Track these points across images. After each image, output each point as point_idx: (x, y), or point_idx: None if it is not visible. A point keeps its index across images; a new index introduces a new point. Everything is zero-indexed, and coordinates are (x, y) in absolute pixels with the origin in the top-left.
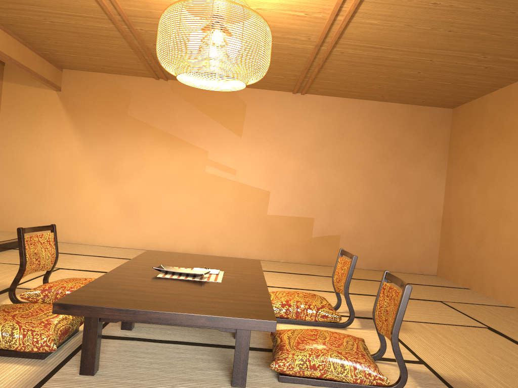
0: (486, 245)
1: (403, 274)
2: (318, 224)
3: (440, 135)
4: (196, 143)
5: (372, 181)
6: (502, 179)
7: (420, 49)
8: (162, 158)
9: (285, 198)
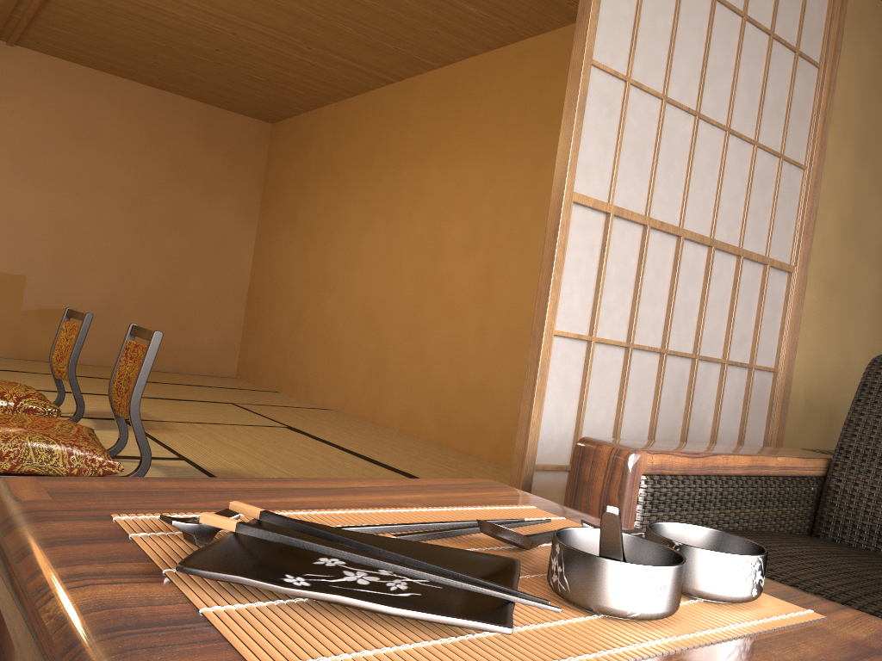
0: (304, 328)
1: (184, 375)
2: (35, 287)
3: (252, 162)
4: None
5: (139, 221)
6: (328, 233)
7: (217, 11)
8: None
9: None
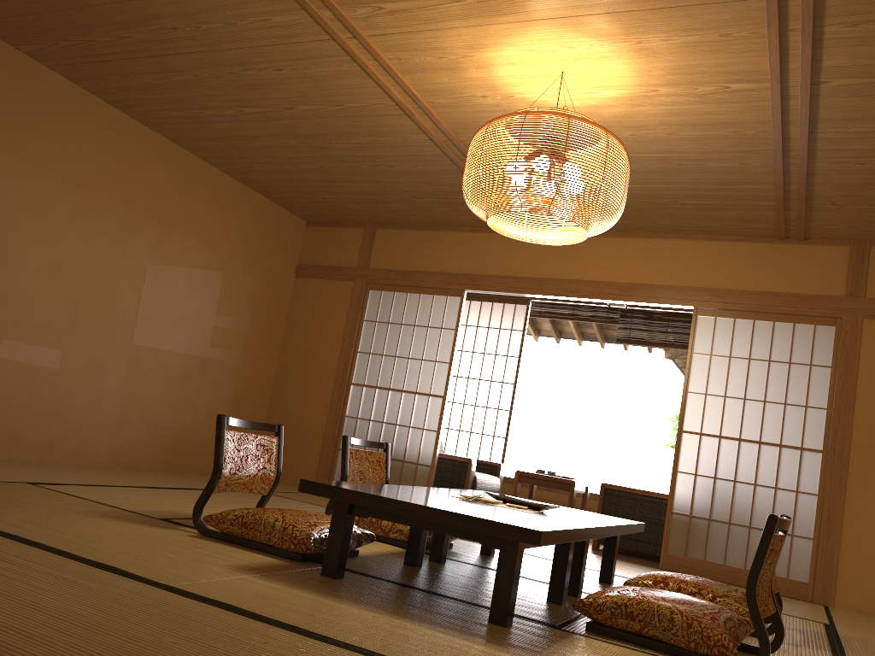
0: None
1: None
2: None
3: None
4: None
5: None
6: None
7: None
8: None
9: None
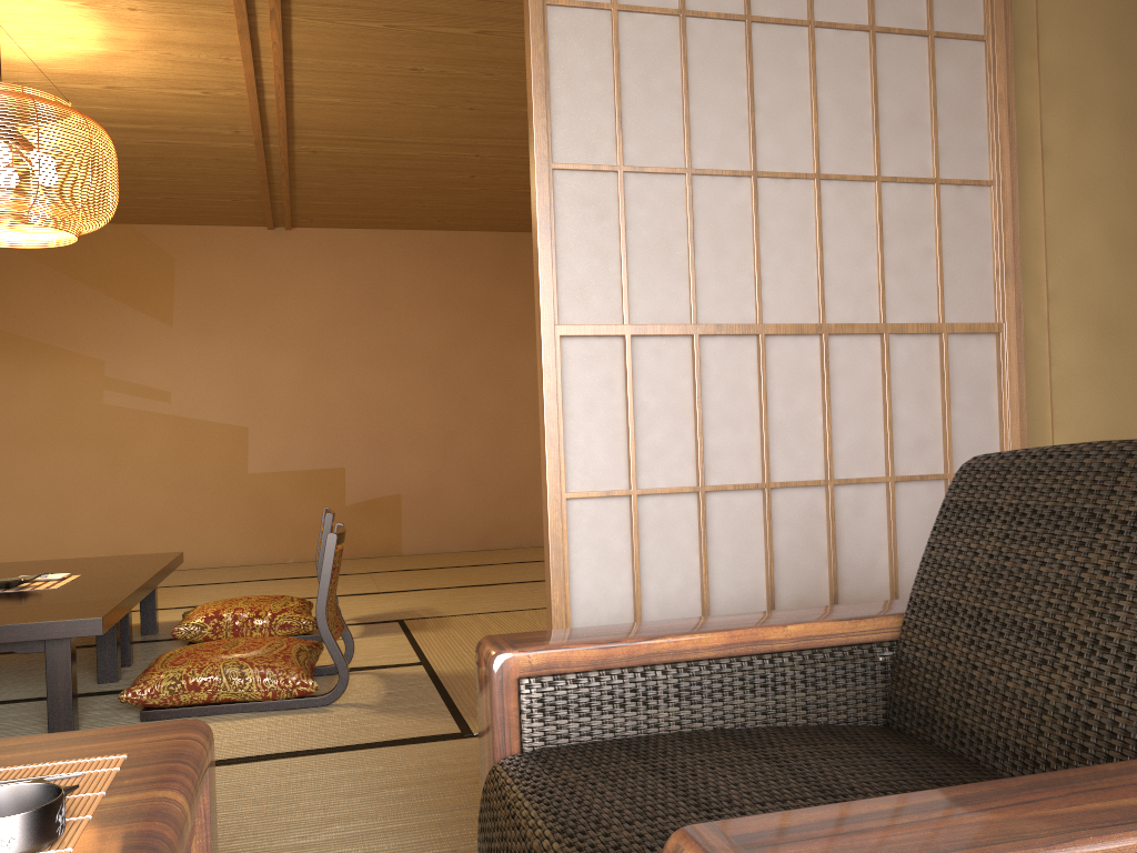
0: None
1: (526, 550)
2: (355, 478)
3: None
4: (76, 348)
5: (449, 382)
6: None
7: (446, 139)
8: (3, 386)
9: (281, 437)
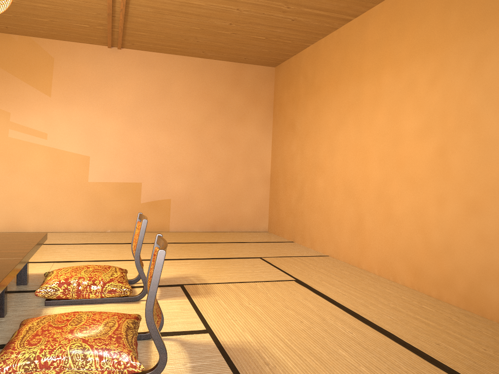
0: (305, 199)
1: (235, 233)
2: (146, 188)
3: (265, 94)
4: None
5: (200, 141)
6: (315, 133)
7: None
8: None
9: (108, 163)
